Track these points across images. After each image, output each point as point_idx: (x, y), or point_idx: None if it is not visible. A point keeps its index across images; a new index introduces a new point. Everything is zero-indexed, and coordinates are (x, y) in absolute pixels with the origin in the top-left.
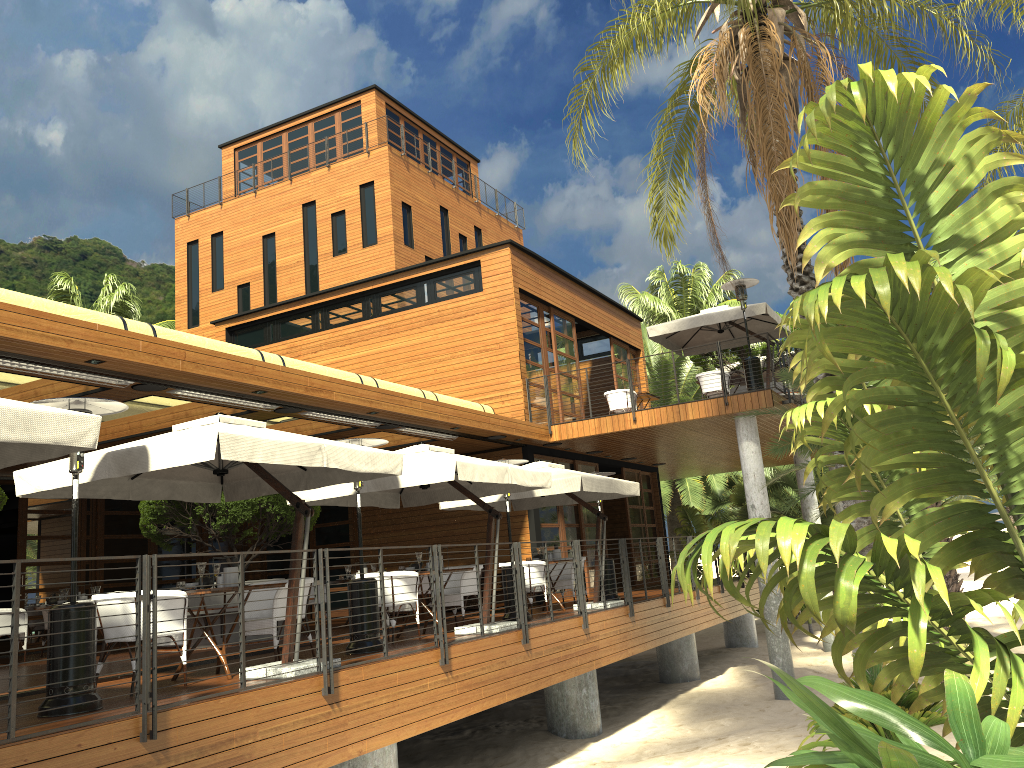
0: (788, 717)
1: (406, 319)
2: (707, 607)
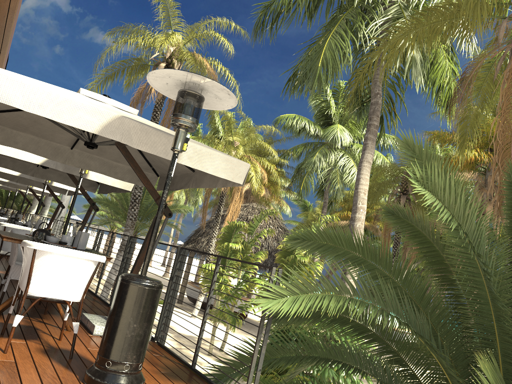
0: None
1: None
2: None
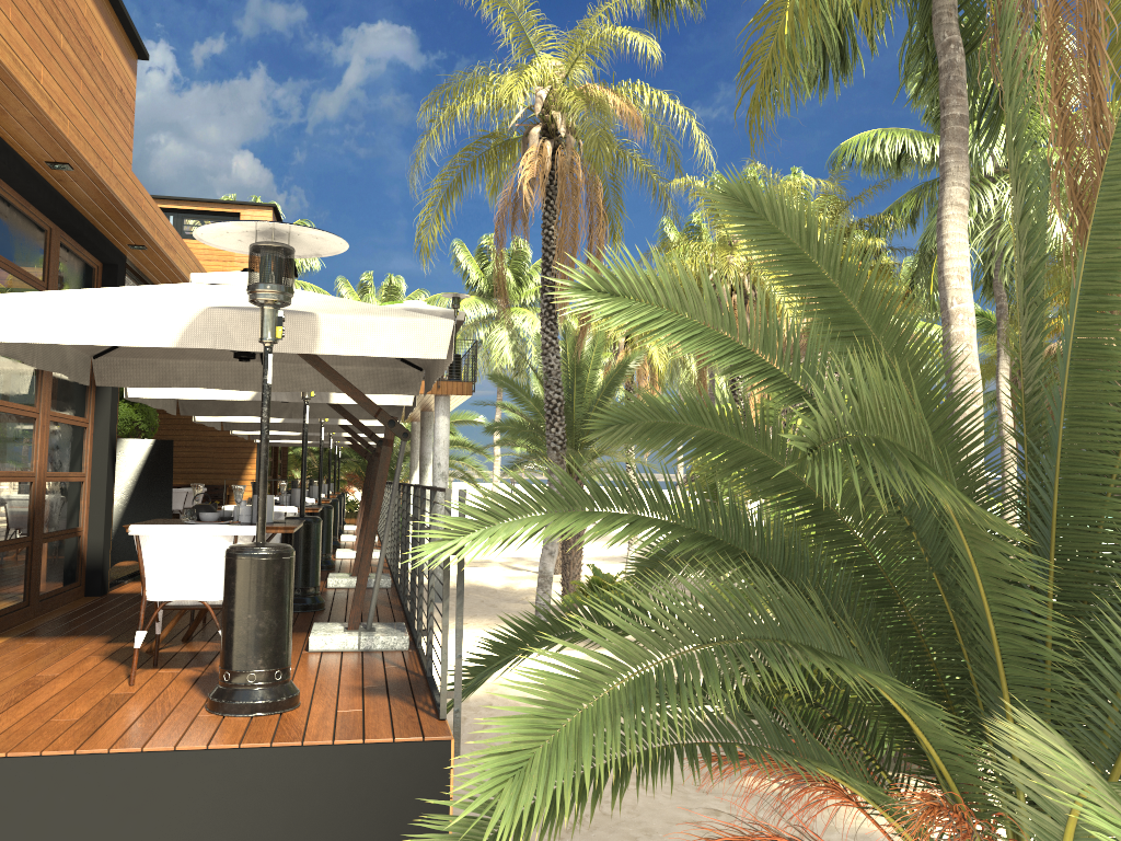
0: None
1: None
2: None
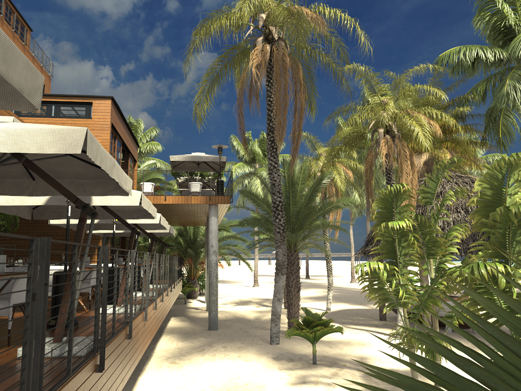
0: (225, 337)
1: (39, 122)
2: (176, 289)
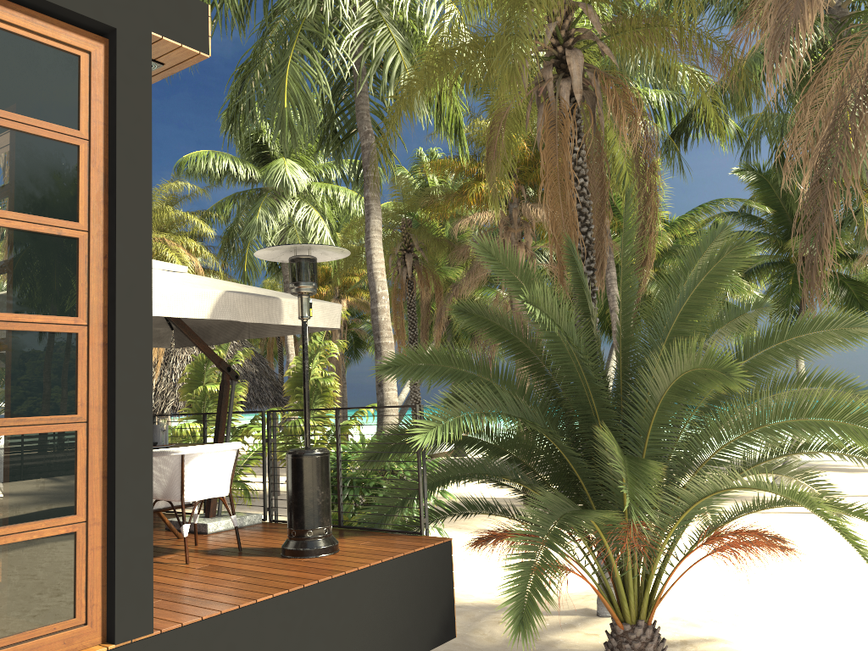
0: None
1: None
2: None
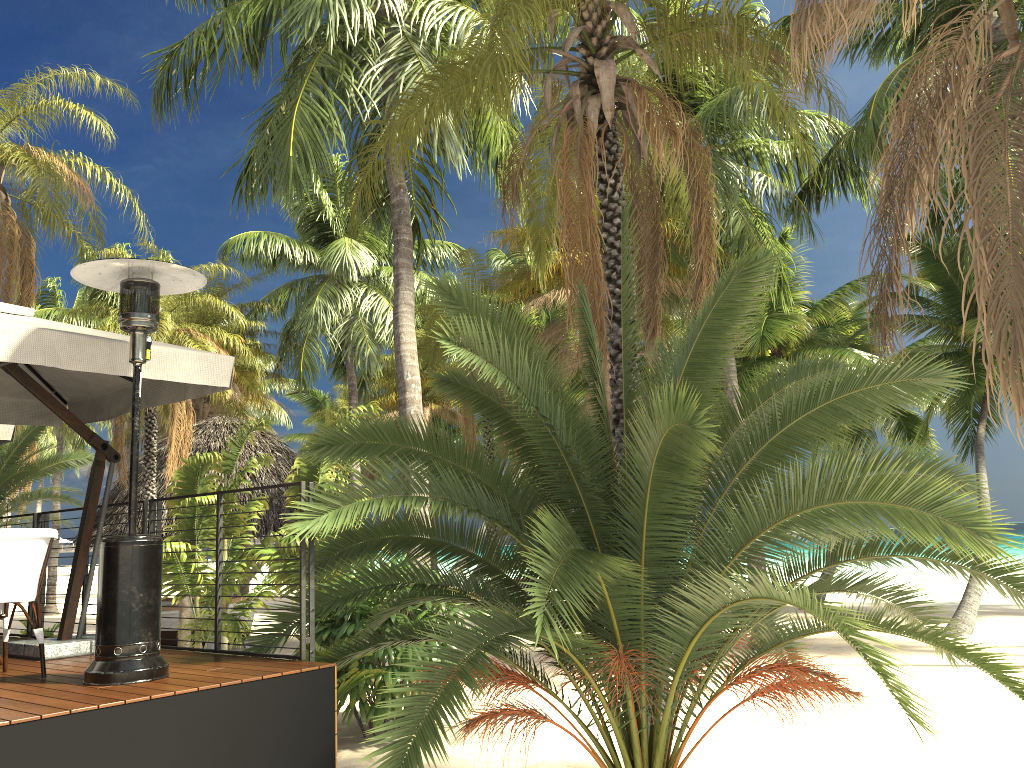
0: None
1: None
2: None
